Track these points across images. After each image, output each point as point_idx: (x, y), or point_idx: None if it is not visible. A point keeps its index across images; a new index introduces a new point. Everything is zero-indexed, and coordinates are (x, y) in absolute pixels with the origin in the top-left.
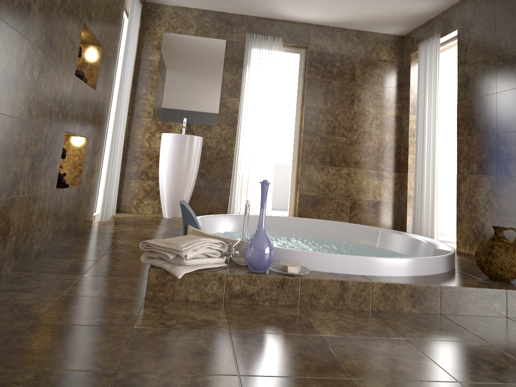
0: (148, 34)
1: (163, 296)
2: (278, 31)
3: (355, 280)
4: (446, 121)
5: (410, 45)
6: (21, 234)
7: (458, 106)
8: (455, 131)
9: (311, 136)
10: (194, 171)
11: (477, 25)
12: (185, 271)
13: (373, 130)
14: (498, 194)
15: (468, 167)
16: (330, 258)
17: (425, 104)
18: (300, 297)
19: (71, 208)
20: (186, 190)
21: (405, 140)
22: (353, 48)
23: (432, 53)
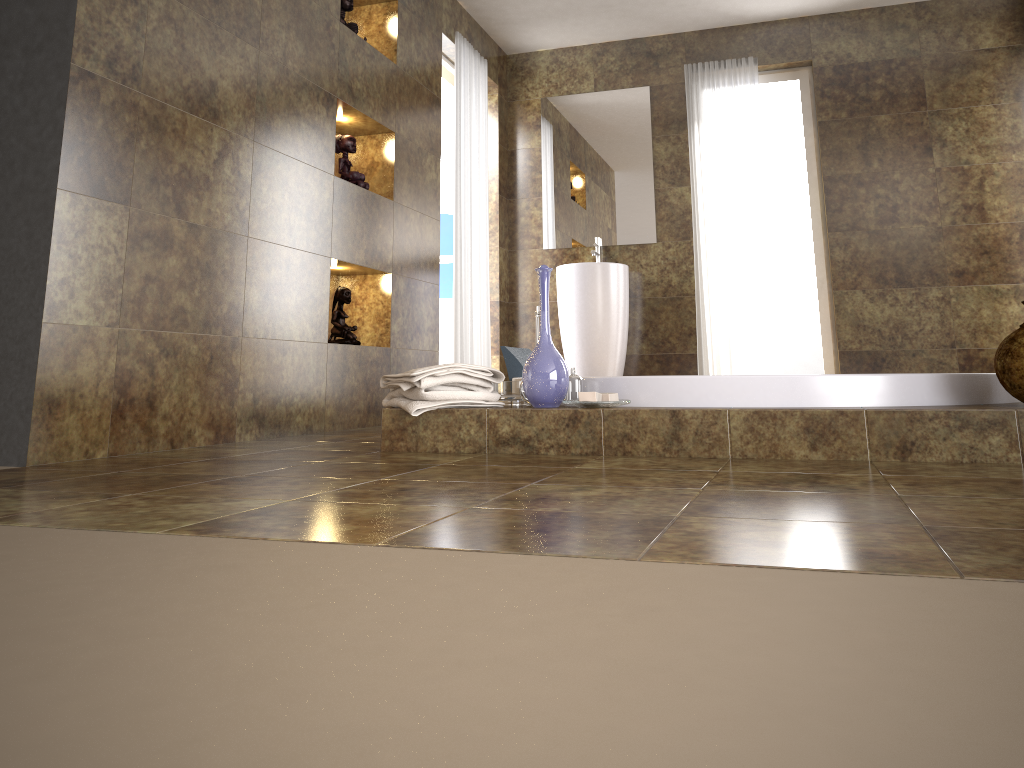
0: (518, 107)
1: (403, 446)
2: (745, 48)
3: (697, 409)
4: None
5: None
6: (263, 392)
7: None
8: None
9: (846, 234)
10: (616, 325)
11: None
12: (421, 406)
13: (987, 200)
14: None
15: None
16: (673, 383)
17: None
18: (605, 440)
19: (373, 379)
20: (607, 360)
21: None
22: (911, 40)
23: None
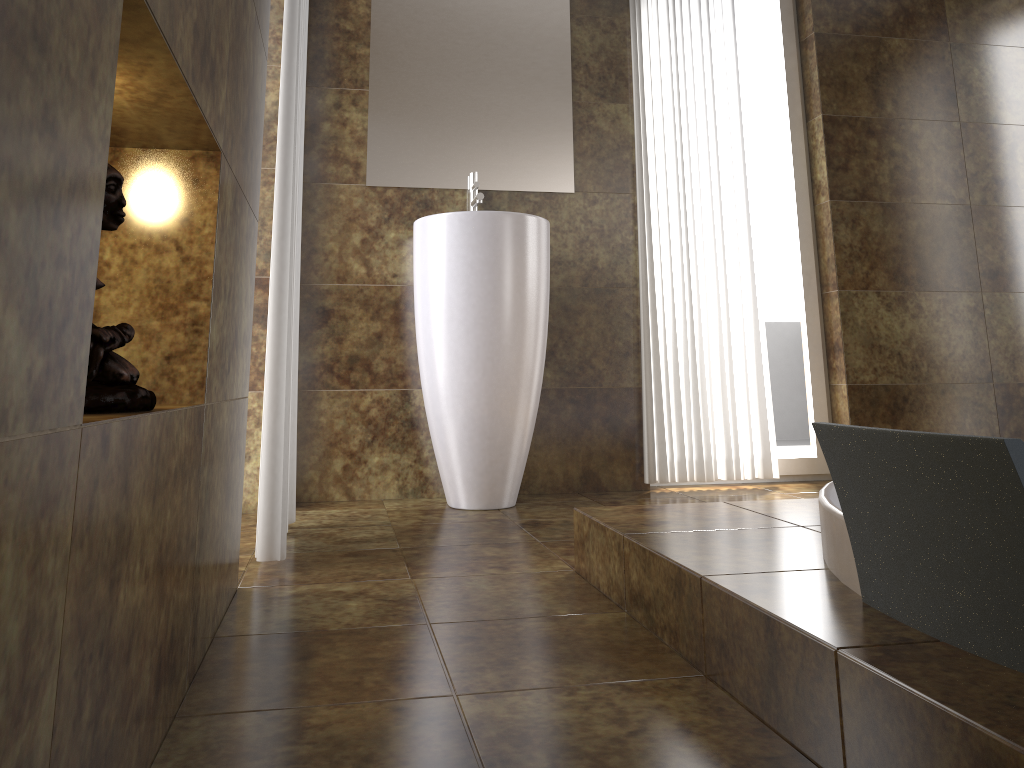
0: None
1: None
2: None
3: None
4: None
5: None
6: None
7: None
8: None
9: (853, 205)
10: (541, 335)
11: None
12: None
13: (1020, 175)
14: None
15: None
16: None
17: None
18: None
19: (173, 539)
20: (524, 403)
21: None
22: None
23: None
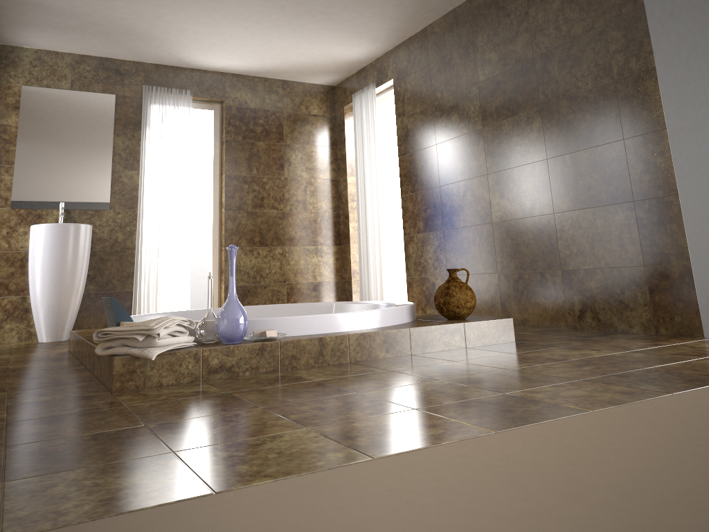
0: None
1: (132, 385)
2: (185, 83)
3: (332, 335)
4: (387, 181)
5: (342, 97)
6: None
7: (400, 161)
8: (396, 191)
9: (235, 212)
10: (83, 271)
11: (413, 74)
12: (159, 351)
13: (307, 198)
14: (445, 249)
15: (415, 226)
16: (303, 320)
17: (364, 163)
18: (281, 360)
19: None
20: (73, 299)
21: (345, 207)
22: (279, 101)
23: (368, 105)
